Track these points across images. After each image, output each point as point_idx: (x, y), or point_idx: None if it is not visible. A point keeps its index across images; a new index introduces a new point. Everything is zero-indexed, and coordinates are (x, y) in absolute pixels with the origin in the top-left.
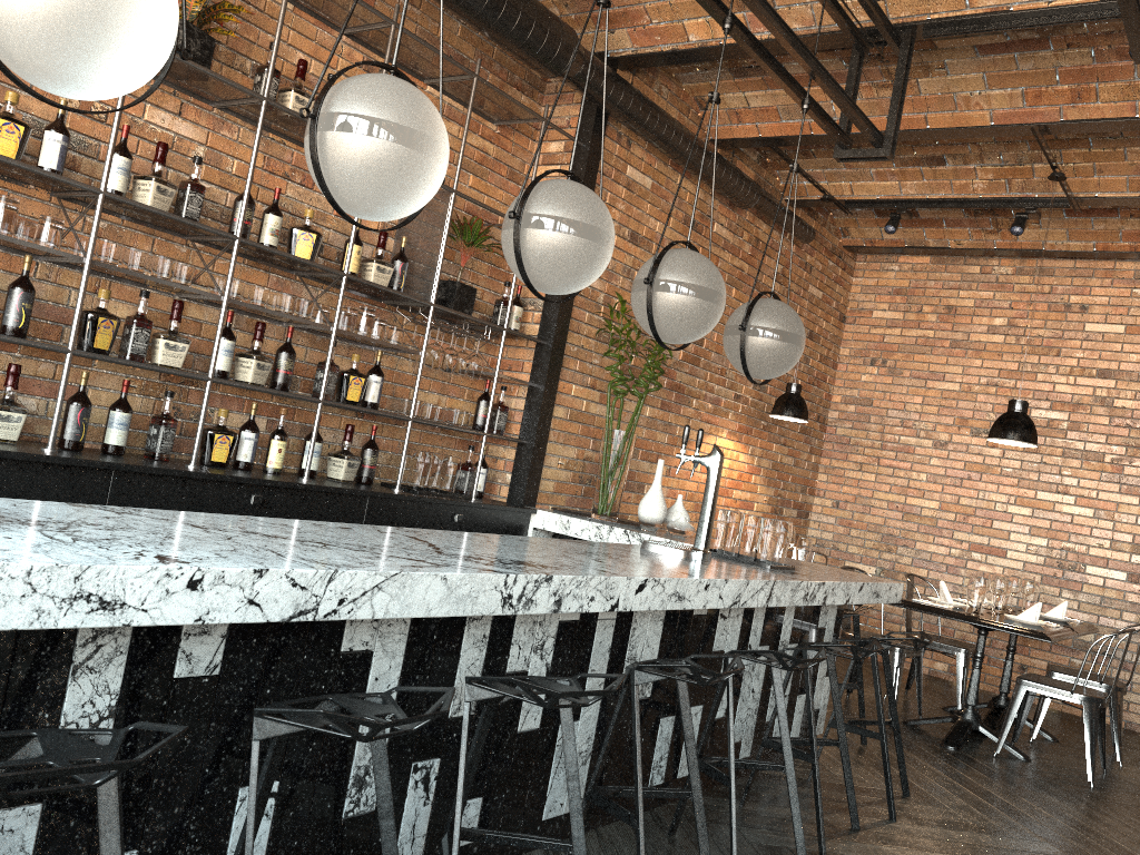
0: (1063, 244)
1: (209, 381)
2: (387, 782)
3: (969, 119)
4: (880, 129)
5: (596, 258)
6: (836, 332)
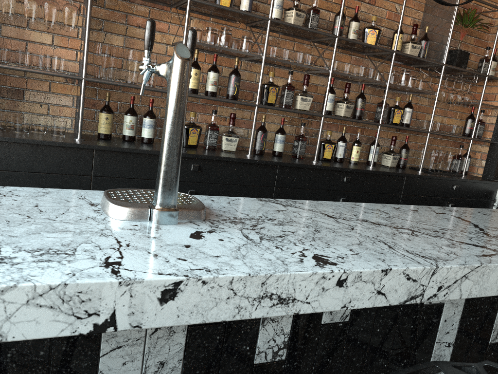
0: None
1: (323, 116)
2: None
3: None
4: None
5: None
6: None
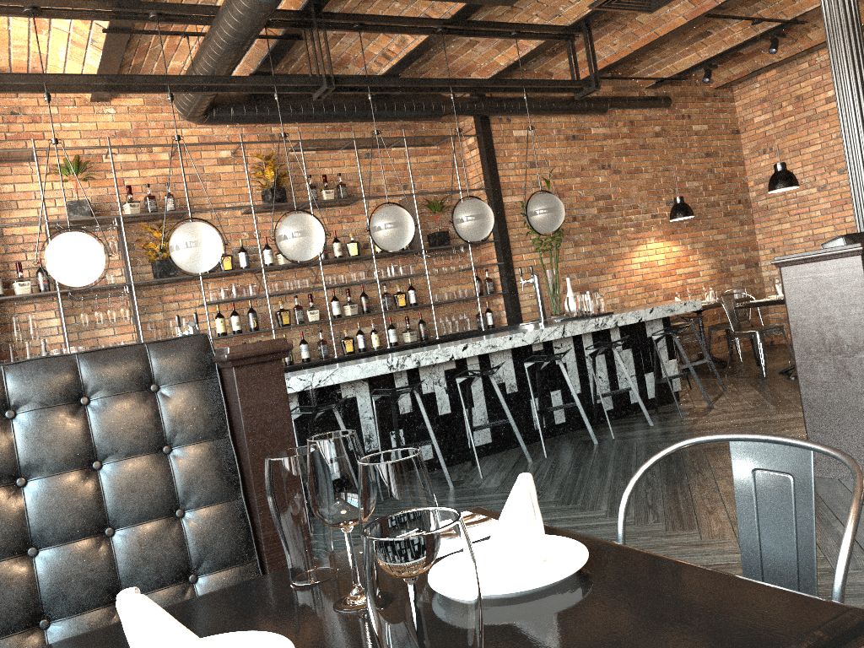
0: None
1: (330, 321)
2: (344, 427)
3: (675, 24)
4: (638, 47)
5: (402, 232)
6: (733, 142)
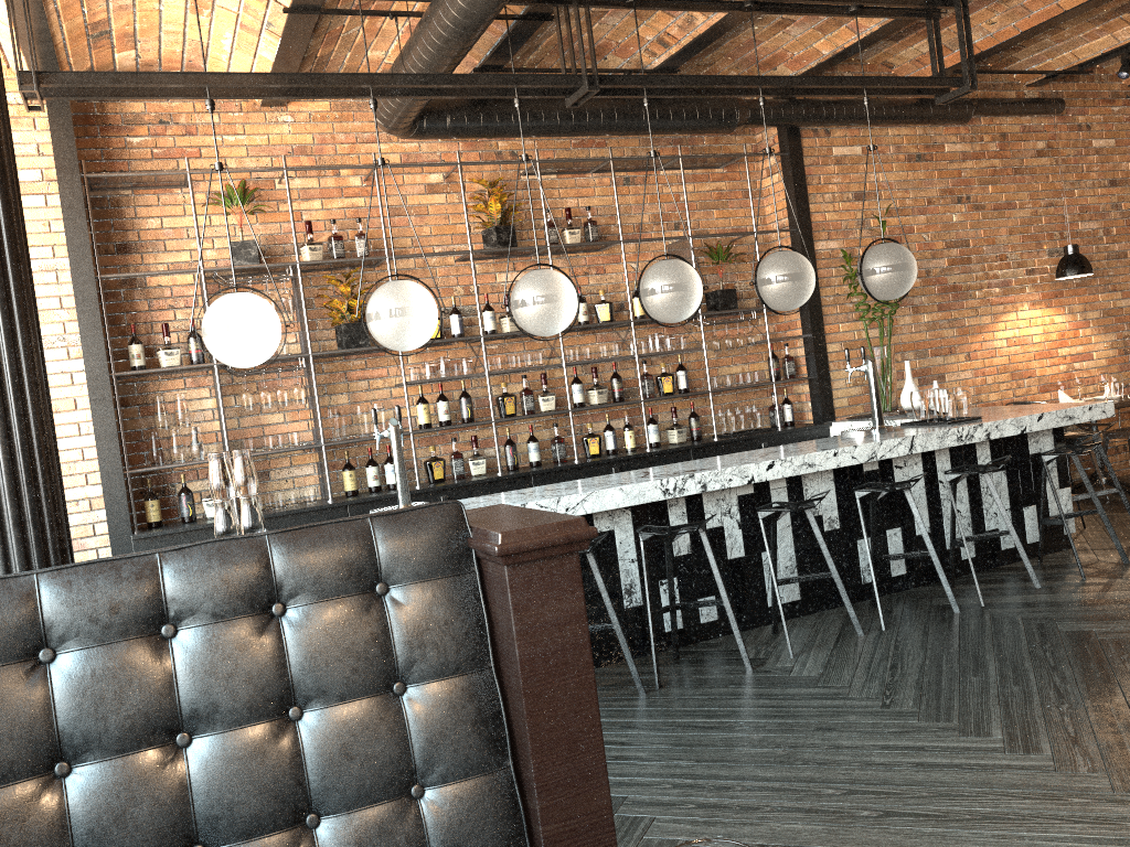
0: None
1: (570, 412)
2: (600, 578)
3: None
4: (1029, 27)
5: (685, 298)
6: None
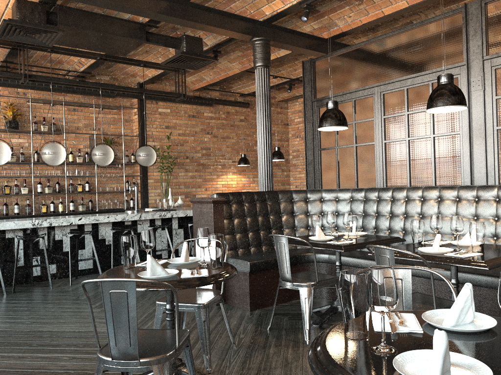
0: None
1: (33, 195)
2: None
3: (235, 71)
4: (221, 78)
5: (56, 157)
6: (284, 129)
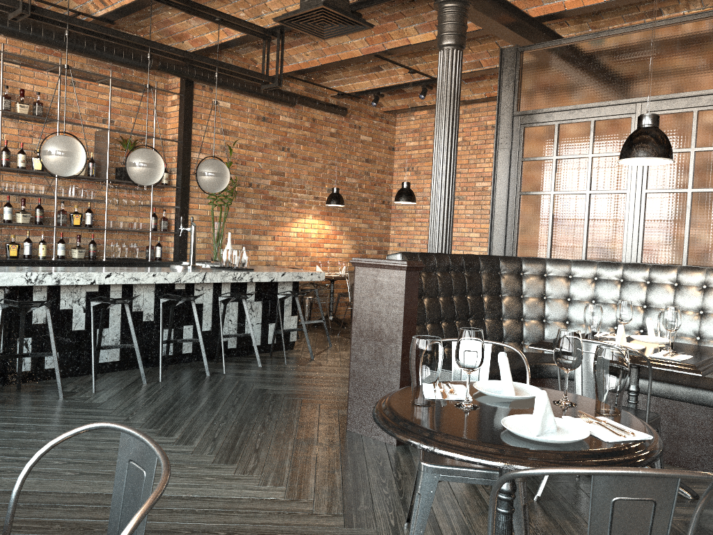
0: (472, 96)
1: None
2: None
3: (353, 54)
4: (325, 63)
5: (71, 162)
6: (388, 156)
